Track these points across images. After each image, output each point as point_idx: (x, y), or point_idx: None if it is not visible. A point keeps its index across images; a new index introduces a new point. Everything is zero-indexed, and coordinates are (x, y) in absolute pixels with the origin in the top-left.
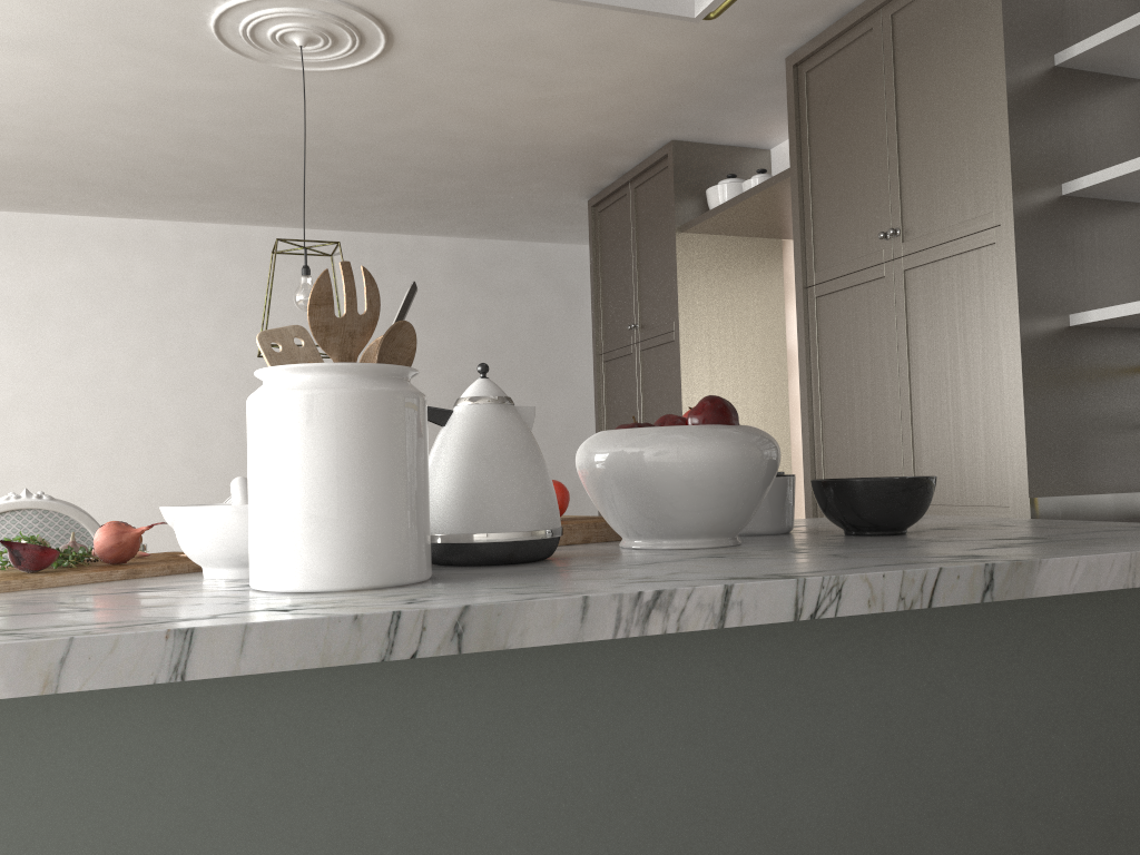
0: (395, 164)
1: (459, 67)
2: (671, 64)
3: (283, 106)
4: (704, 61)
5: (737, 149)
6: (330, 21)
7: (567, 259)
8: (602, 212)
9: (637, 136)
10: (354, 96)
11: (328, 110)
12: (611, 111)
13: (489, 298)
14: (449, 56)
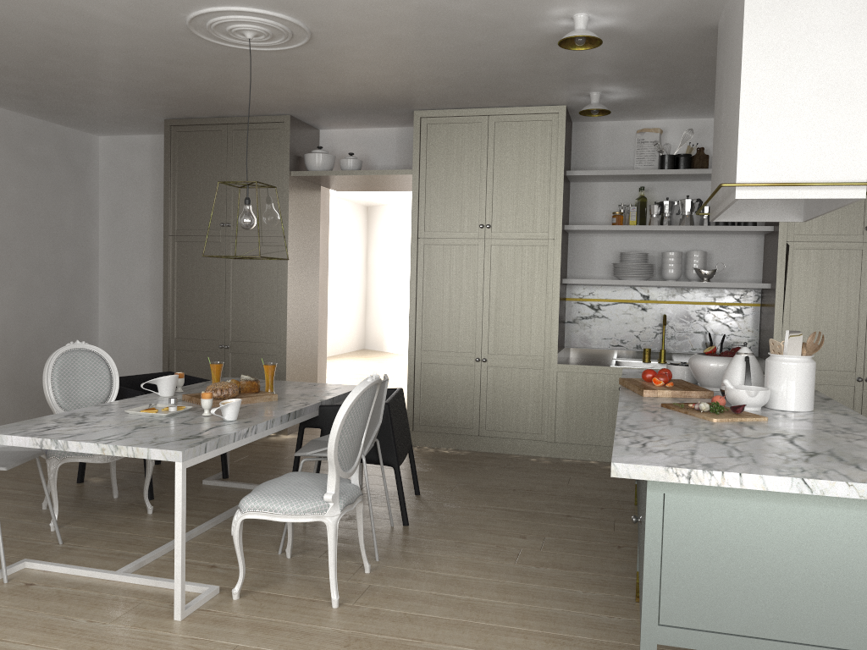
0: (100, 75)
1: (282, 65)
2: (371, 97)
3: (125, 37)
4: (384, 101)
5: (310, 127)
6: (286, 36)
7: (76, 142)
8: (182, 133)
9: (278, 109)
10: (187, 51)
11: (148, 48)
12: (296, 99)
13: (25, 166)
14: (291, 61)
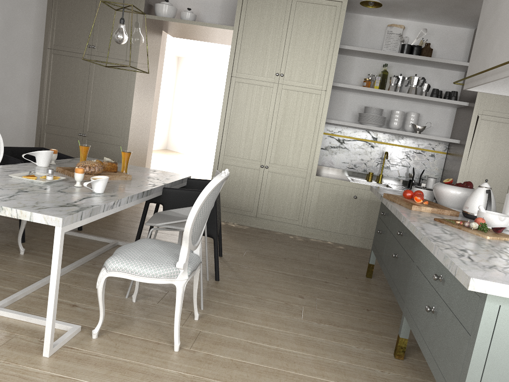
0: None
1: None
2: None
3: None
4: None
5: None
6: None
7: None
8: None
9: None
10: None
11: None
12: None
13: None
14: None
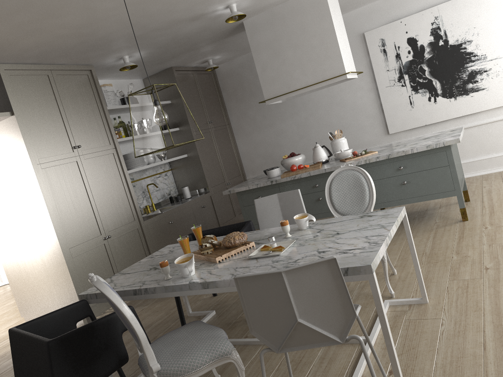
0: None
1: (33, 0)
2: (3, 46)
3: None
4: (1, 51)
5: None
6: None
7: None
8: None
9: None
10: None
11: None
12: None
13: None
14: None
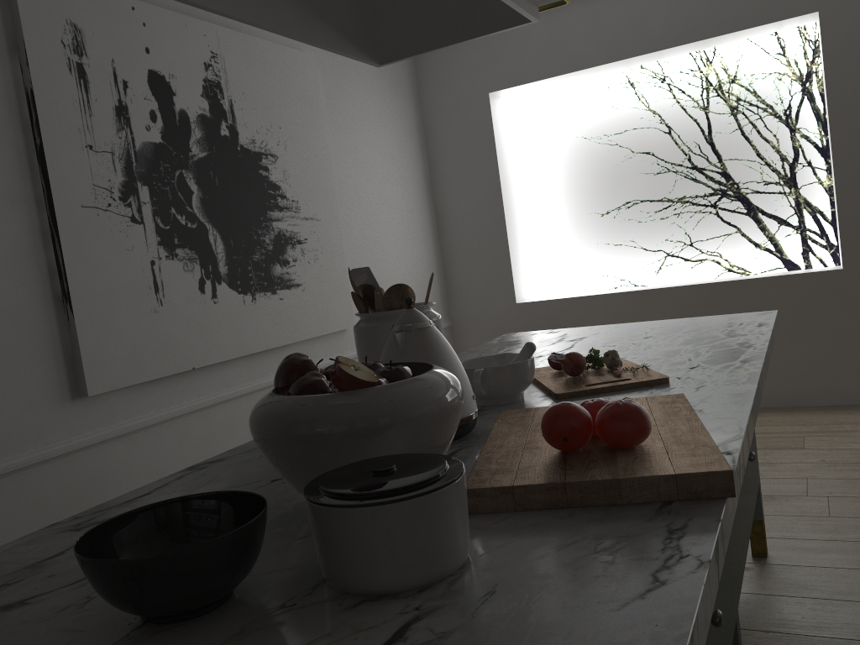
0: None
1: None
2: None
3: None
4: None
5: None
6: None
7: None
8: None
9: None
10: None
11: None
12: None
13: None
14: None
